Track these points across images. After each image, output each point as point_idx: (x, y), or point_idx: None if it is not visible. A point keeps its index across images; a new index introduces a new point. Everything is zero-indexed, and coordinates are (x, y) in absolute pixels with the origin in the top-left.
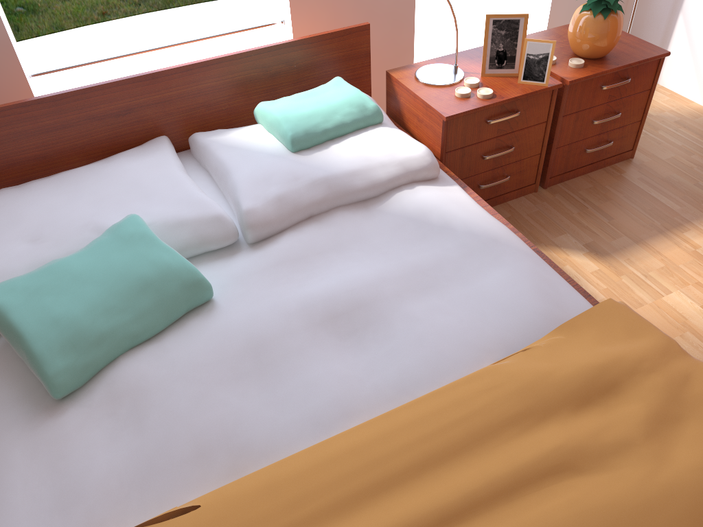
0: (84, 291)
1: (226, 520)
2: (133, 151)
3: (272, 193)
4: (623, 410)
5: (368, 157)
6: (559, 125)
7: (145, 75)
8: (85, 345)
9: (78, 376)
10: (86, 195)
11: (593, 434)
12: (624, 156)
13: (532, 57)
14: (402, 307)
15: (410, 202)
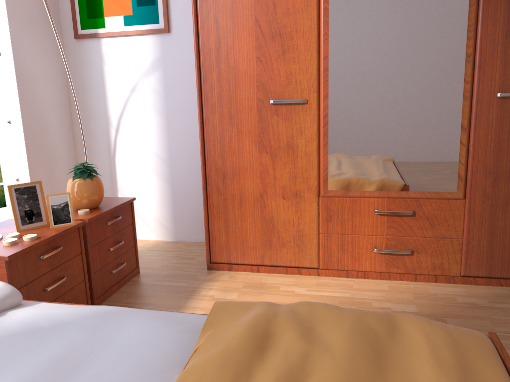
0: None
1: None
2: None
3: None
4: (284, 341)
5: None
6: (90, 254)
7: None
8: None
9: None
10: None
11: (285, 361)
12: (134, 273)
13: (56, 206)
14: None
15: (10, 323)
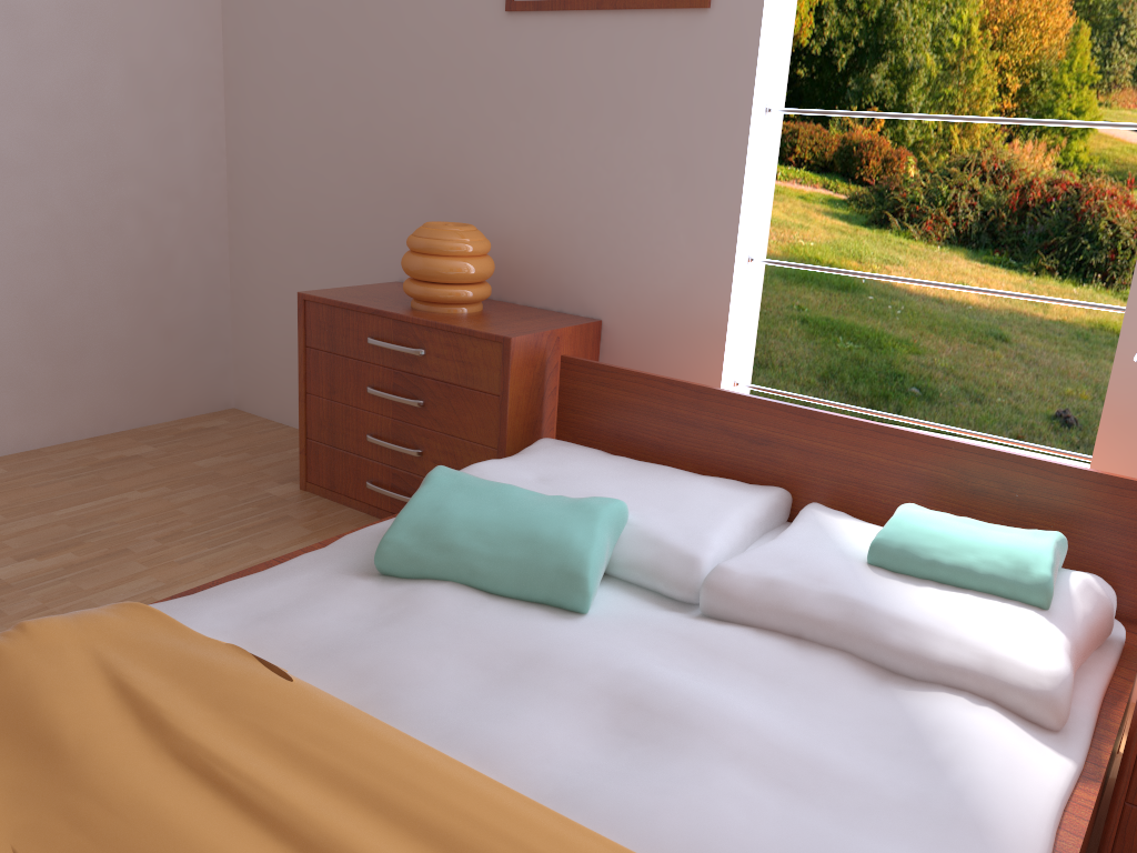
0: (486, 508)
1: (279, 699)
2: (732, 481)
3: (772, 573)
4: None
5: (951, 622)
6: None
7: (802, 408)
8: (431, 541)
9: (402, 561)
10: (631, 480)
11: None
12: None
13: None
14: (718, 764)
15: (941, 710)
